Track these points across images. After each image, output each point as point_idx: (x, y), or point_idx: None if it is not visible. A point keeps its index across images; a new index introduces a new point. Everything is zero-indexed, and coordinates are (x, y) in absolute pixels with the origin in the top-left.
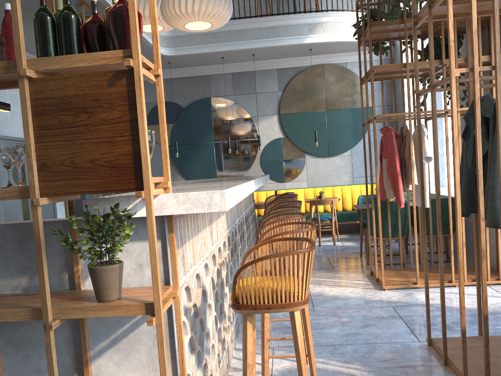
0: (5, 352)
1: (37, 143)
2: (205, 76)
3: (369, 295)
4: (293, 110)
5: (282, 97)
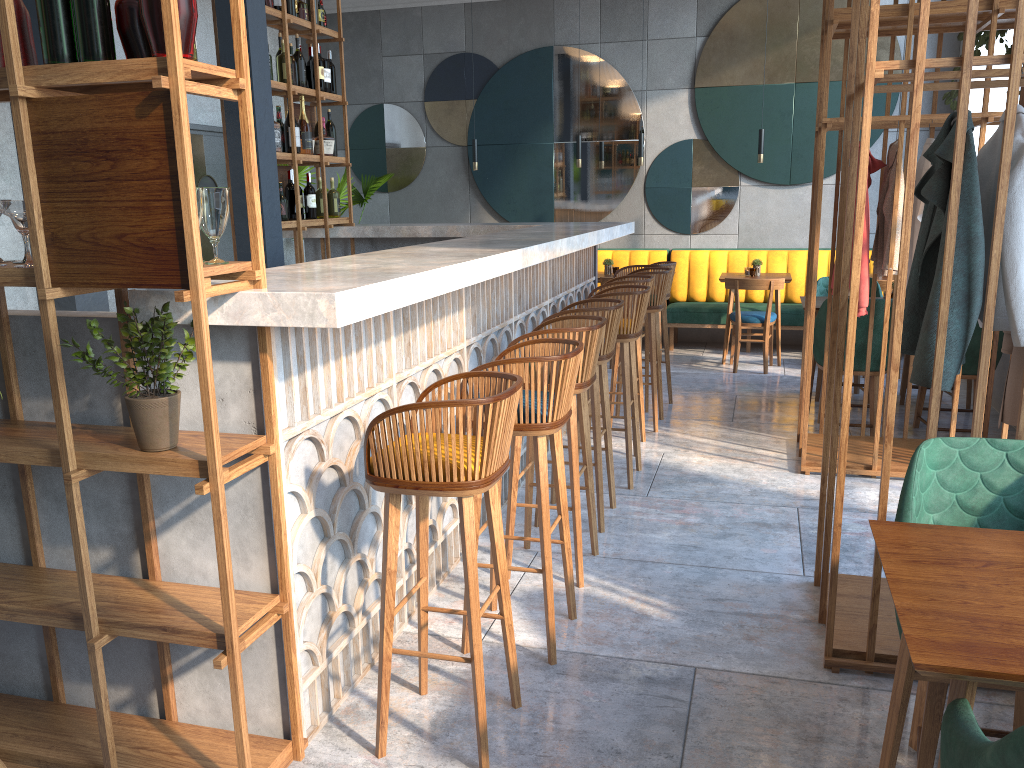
0: (42, 505)
1: (44, 203)
2: None
3: (766, 481)
4: (723, 80)
5: (702, 51)
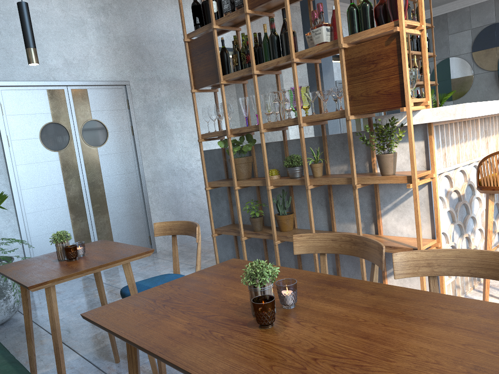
0: (336, 207)
1: (348, 85)
2: None
3: None
4: None
5: None
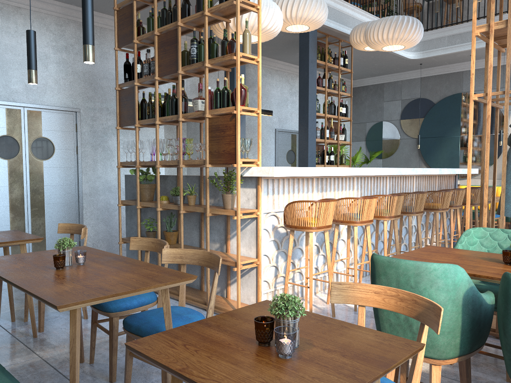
0: (205, 230)
1: (209, 143)
2: (458, 73)
3: None
4: None
5: None
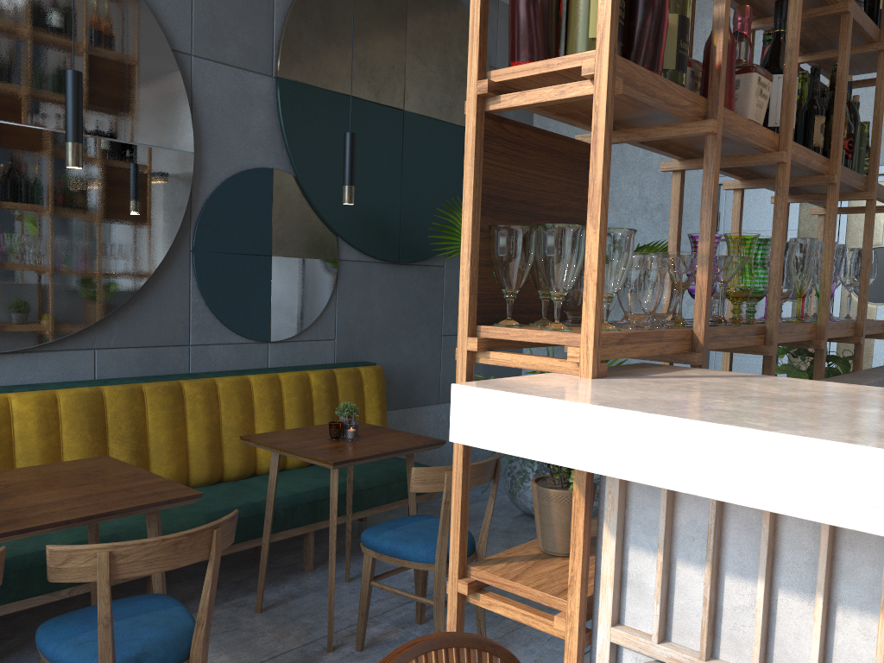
0: None
1: None
2: None
3: None
4: None
5: None
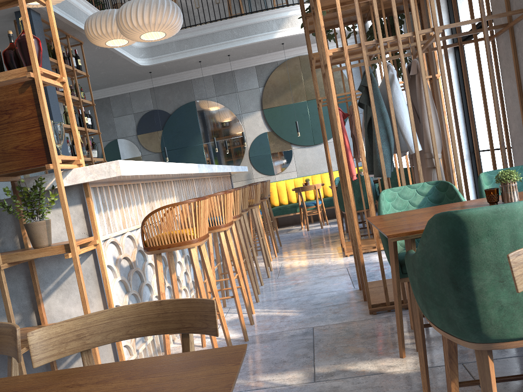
0: None
1: None
2: (187, 81)
3: (331, 262)
4: (275, 104)
5: (263, 93)
